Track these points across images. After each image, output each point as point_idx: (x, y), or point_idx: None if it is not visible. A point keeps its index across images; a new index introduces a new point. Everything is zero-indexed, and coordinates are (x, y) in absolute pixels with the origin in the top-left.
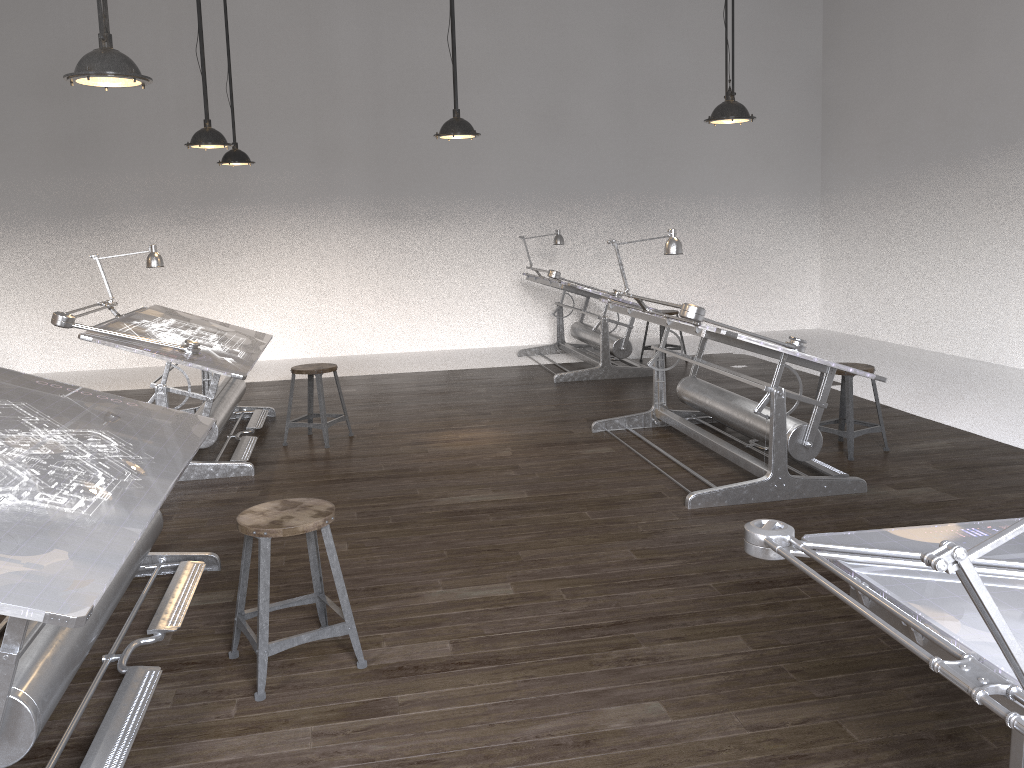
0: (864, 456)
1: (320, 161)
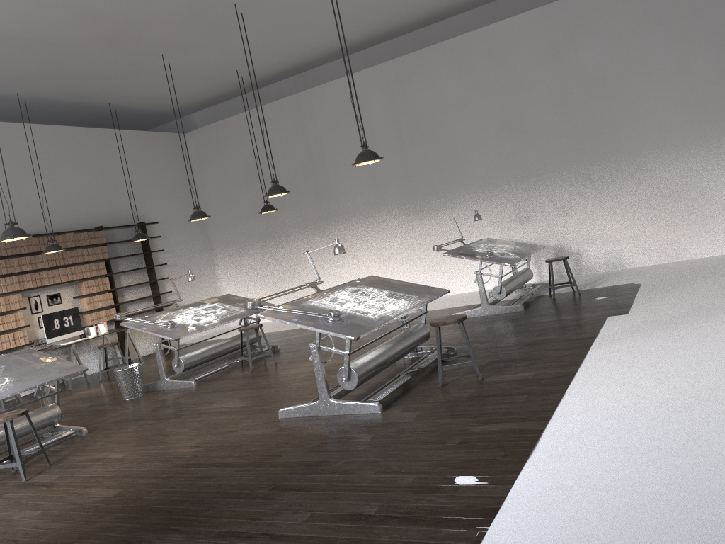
0: (455, 384)
1: (374, 185)
